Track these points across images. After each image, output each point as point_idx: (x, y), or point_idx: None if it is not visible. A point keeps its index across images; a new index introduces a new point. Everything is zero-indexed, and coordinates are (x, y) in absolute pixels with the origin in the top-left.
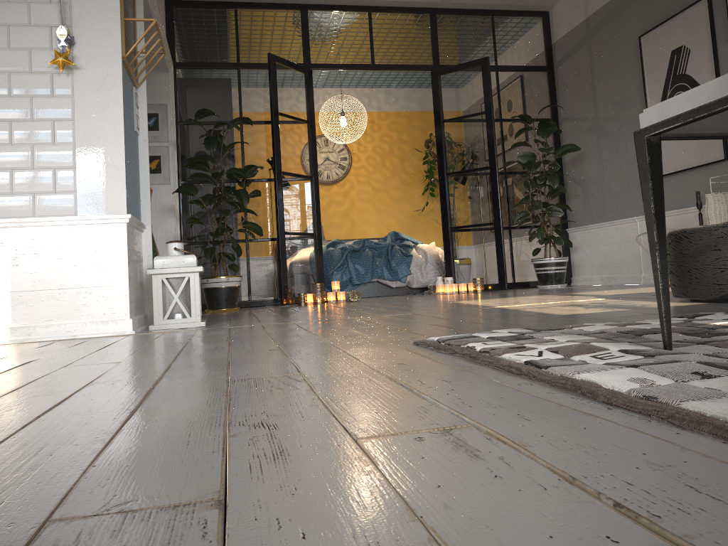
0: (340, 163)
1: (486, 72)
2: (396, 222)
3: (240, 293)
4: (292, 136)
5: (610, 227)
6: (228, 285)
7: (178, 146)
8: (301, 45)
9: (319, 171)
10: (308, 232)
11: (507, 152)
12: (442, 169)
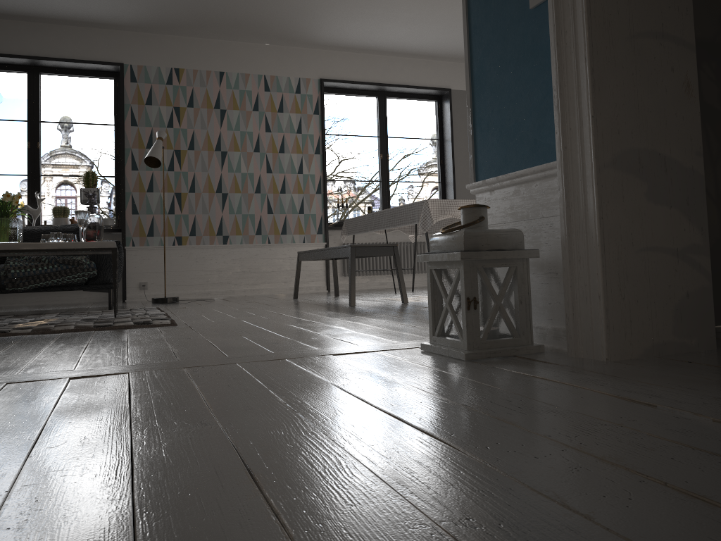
0: None
1: None
2: None
3: None
4: None
5: None
6: None
7: None
8: None
9: None
10: None
11: None
12: None
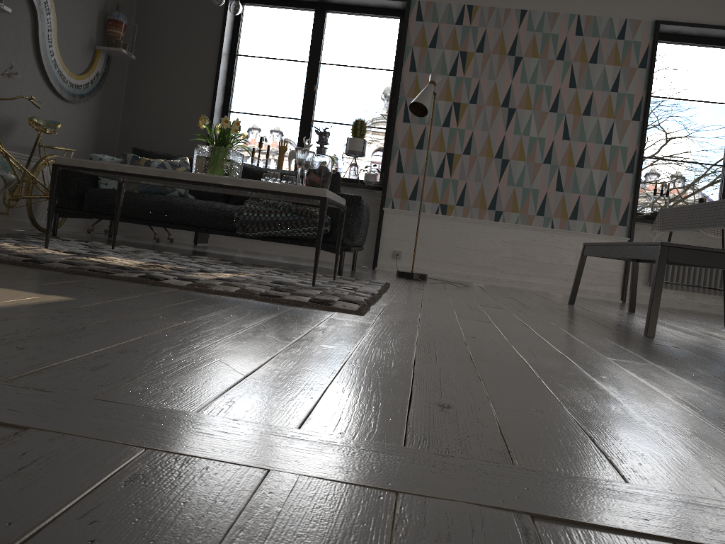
0: None
1: None
2: None
3: None
4: None
5: None
6: None
7: None
8: None
9: None
10: None
11: None
12: None
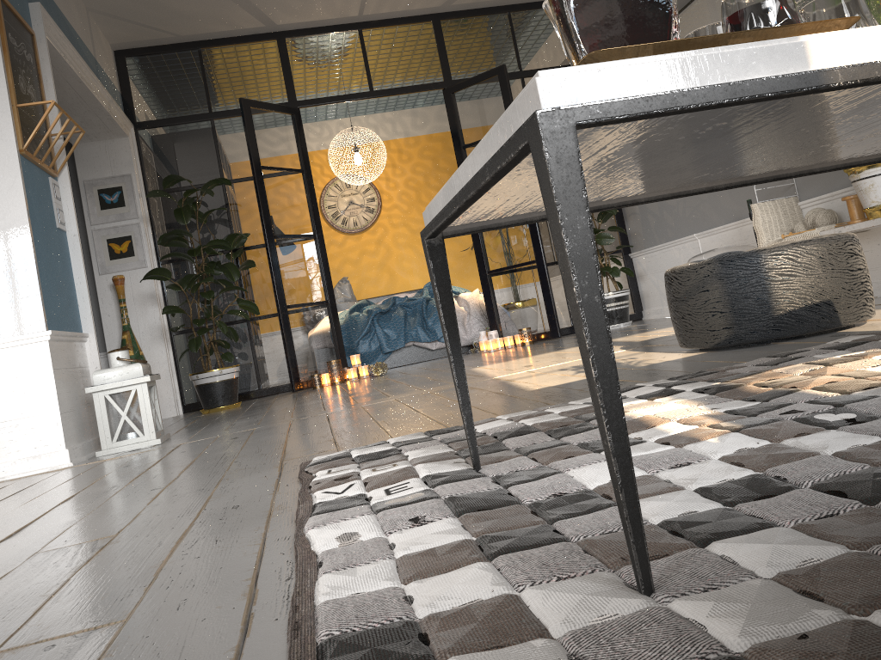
0: (368, 206)
1: (504, 83)
2: None
3: (248, 382)
4: (283, 191)
5: (672, 248)
6: (222, 378)
7: (152, 221)
8: (282, 81)
9: (344, 219)
10: (318, 301)
11: None
12: None
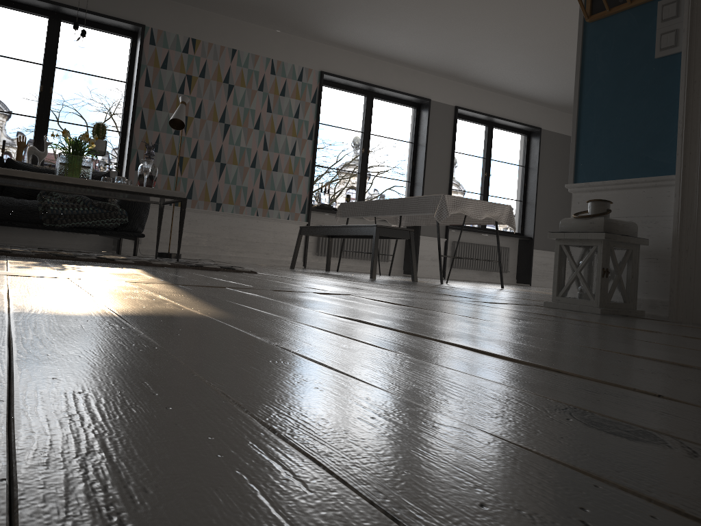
0: None
1: None
2: None
3: None
4: None
5: None
6: None
7: None
8: None
9: None
10: None
11: None
12: None
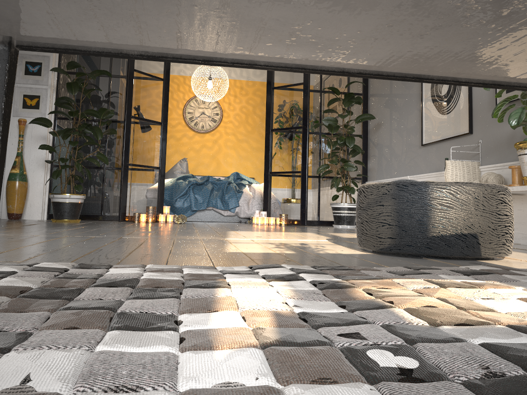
0: (213, 117)
1: None
2: (252, 166)
3: (95, 208)
4: (146, 89)
5: None
6: (70, 201)
7: (58, 90)
8: None
9: (196, 122)
10: (153, 166)
11: (324, 117)
12: (268, 126)
